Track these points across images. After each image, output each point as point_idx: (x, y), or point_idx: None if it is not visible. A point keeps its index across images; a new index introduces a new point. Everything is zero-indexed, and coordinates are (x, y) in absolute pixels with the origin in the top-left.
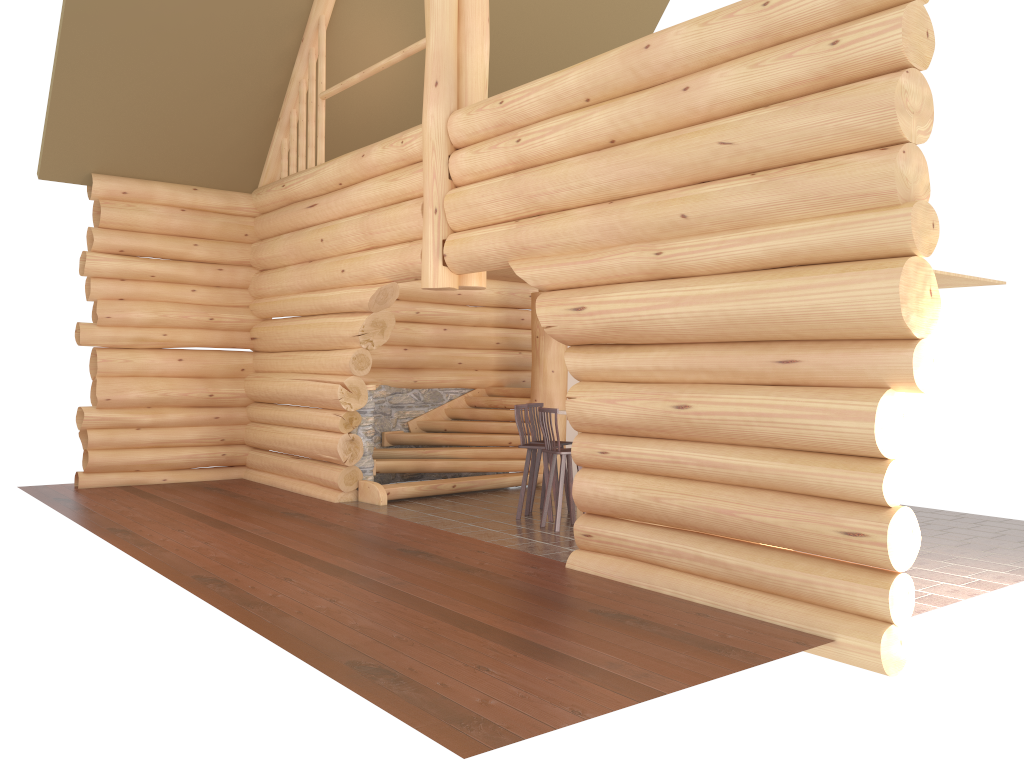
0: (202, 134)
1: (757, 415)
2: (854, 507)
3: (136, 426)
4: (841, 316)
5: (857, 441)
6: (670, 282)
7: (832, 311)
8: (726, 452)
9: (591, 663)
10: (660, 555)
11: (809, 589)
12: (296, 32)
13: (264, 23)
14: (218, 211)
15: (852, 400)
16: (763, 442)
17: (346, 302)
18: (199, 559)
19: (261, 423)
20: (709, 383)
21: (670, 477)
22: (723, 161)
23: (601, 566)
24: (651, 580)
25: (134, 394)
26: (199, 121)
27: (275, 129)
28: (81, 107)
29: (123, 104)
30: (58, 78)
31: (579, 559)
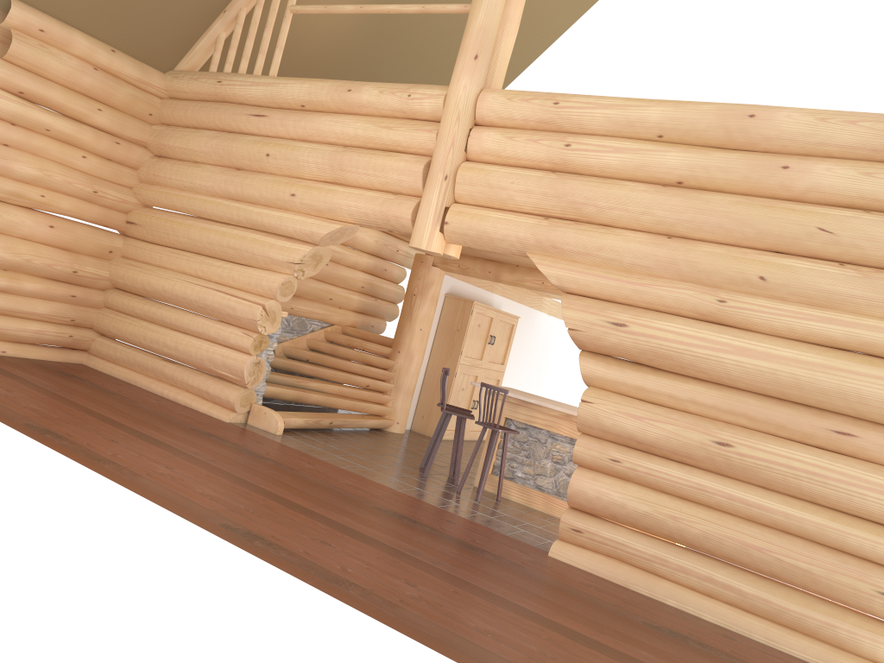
0: None
1: (809, 473)
2: None
3: None
4: None
5: None
6: (728, 330)
7: None
8: (760, 494)
9: None
10: (663, 567)
11: (830, 631)
12: None
13: None
14: (129, 81)
15: None
16: (803, 495)
17: (289, 227)
18: (193, 495)
19: (121, 313)
20: (744, 427)
21: (684, 499)
22: (815, 244)
23: (592, 563)
24: (653, 588)
25: None
26: None
27: (216, 19)
28: None
29: None
30: None
31: (564, 551)
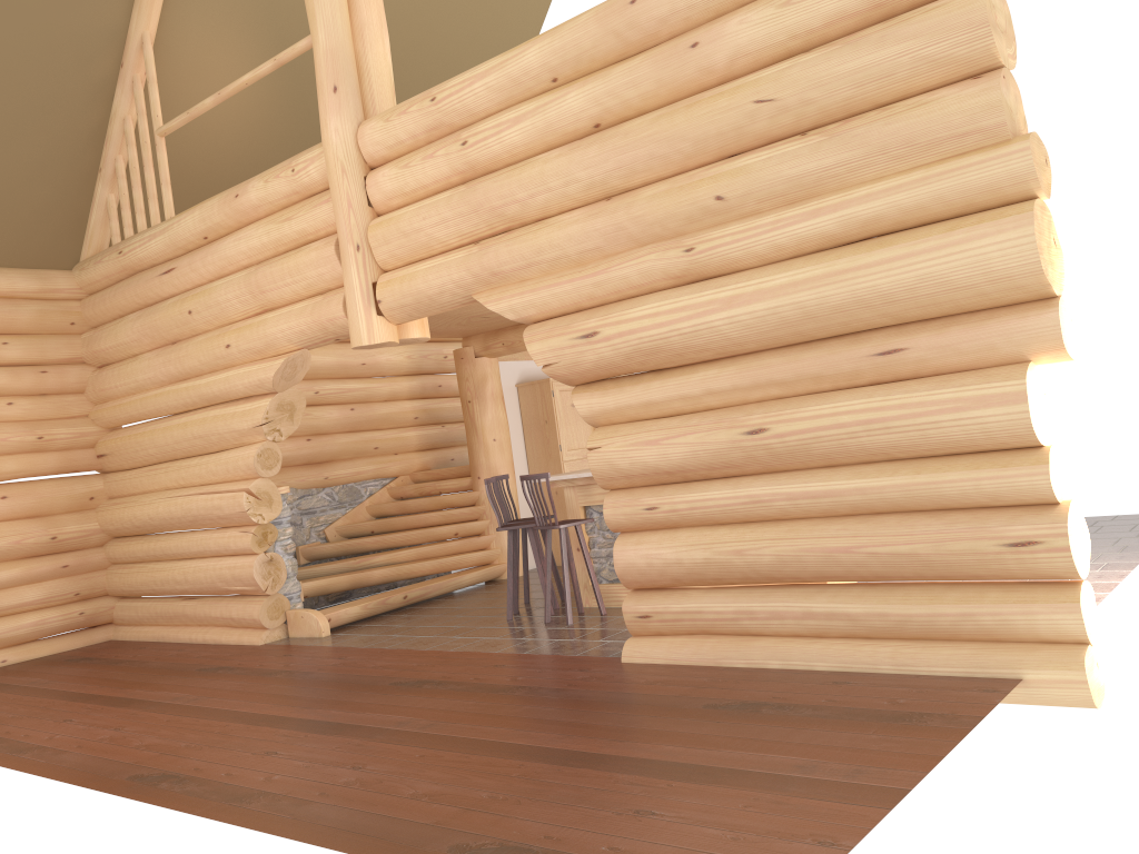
0: None
1: (864, 423)
2: (1012, 512)
3: None
4: (960, 283)
5: (1007, 430)
6: (711, 282)
7: (948, 279)
8: (824, 477)
9: (775, 772)
10: (753, 621)
11: (971, 623)
12: (112, 55)
13: (68, 45)
14: (30, 296)
15: (989, 382)
16: (873, 455)
17: (238, 385)
18: (122, 753)
19: (128, 563)
20: (781, 398)
21: (747, 522)
22: (762, 124)
23: (672, 651)
24: (748, 655)
25: None
26: None
27: (96, 183)
28: None
29: None
30: None
31: (639, 648)
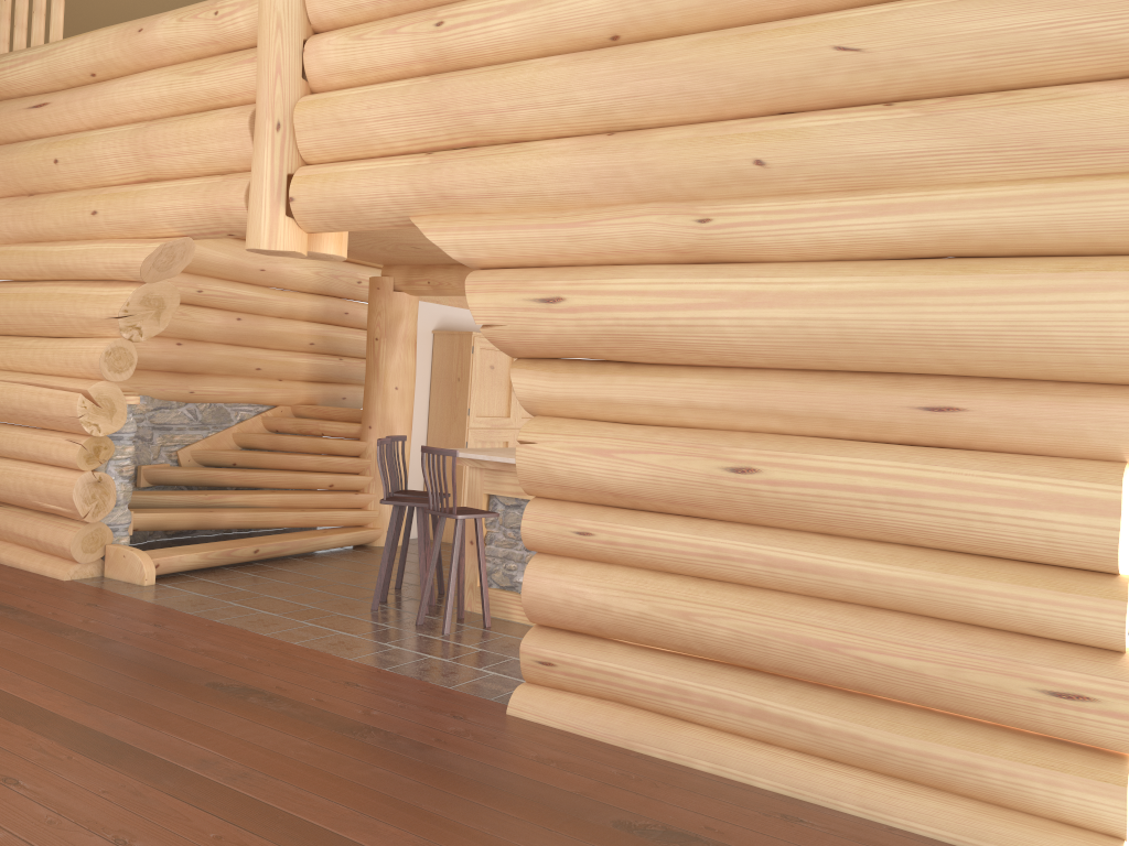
0: None
1: (890, 493)
2: (1059, 650)
3: None
4: (1063, 343)
5: (1081, 546)
6: (723, 268)
7: (1048, 333)
8: (818, 547)
9: None
10: (685, 704)
11: (973, 777)
12: None
13: None
14: None
15: (1070, 479)
16: (889, 535)
17: (98, 263)
18: None
19: None
20: (780, 433)
21: (703, 579)
22: (837, 79)
23: (574, 716)
24: (671, 745)
25: None
26: None
27: None
28: None
29: None
30: None
31: (531, 701)
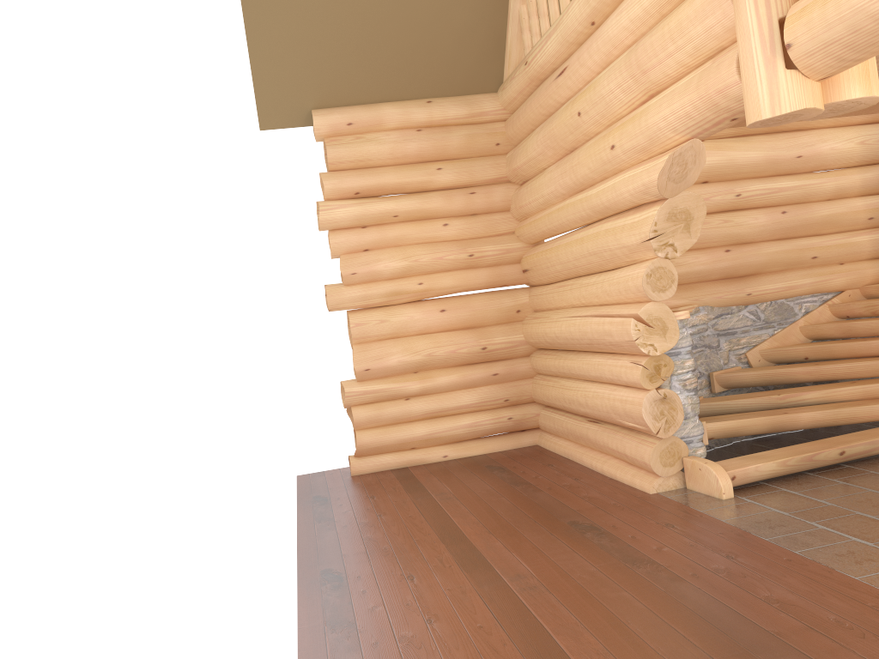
0: (422, 28)
1: None
2: None
3: (404, 396)
4: None
5: None
6: None
7: None
8: None
9: None
10: None
11: None
12: None
13: None
14: (460, 122)
15: None
16: None
17: (624, 193)
18: None
19: (548, 375)
20: None
21: None
22: None
23: None
24: None
25: (395, 359)
26: (414, 12)
27: None
28: (279, 30)
29: (323, 13)
30: (245, 0)
31: None
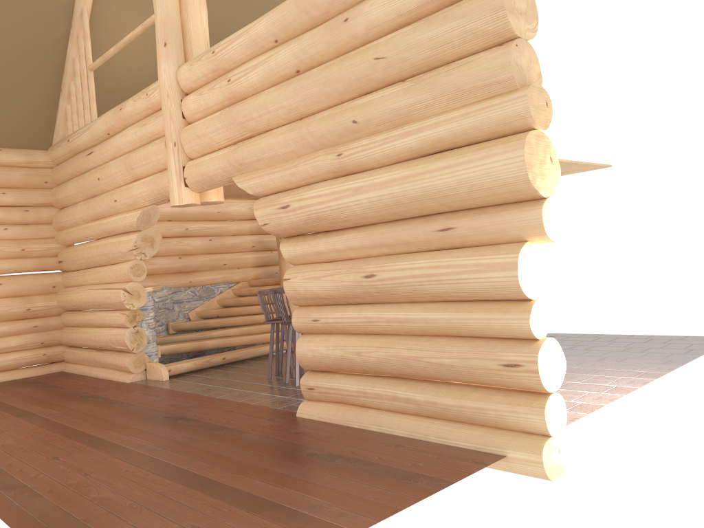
0: None
1: (427, 276)
2: (510, 343)
3: None
4: (482, 186)
5: (506, 288)
6: (351, 177)
7: (475, 183)
8: (407, 309)
9: (296, 509)
10: (366, 399)
11: (482, 415)
12: (65, 21)
13: (37, 15)
14: (21, 165)
15: (498, 254)
16: (434, 297)
17: (120, 225)
18: None
19: (72, 326)
20: (389, 255)
21: (368, 334)
22: (380, 73)
23: (323, 412)
24: (361, 420)
25: None
26: None
27: (59, 98)
28: None
29: None
30: None
31: (306, 408)
